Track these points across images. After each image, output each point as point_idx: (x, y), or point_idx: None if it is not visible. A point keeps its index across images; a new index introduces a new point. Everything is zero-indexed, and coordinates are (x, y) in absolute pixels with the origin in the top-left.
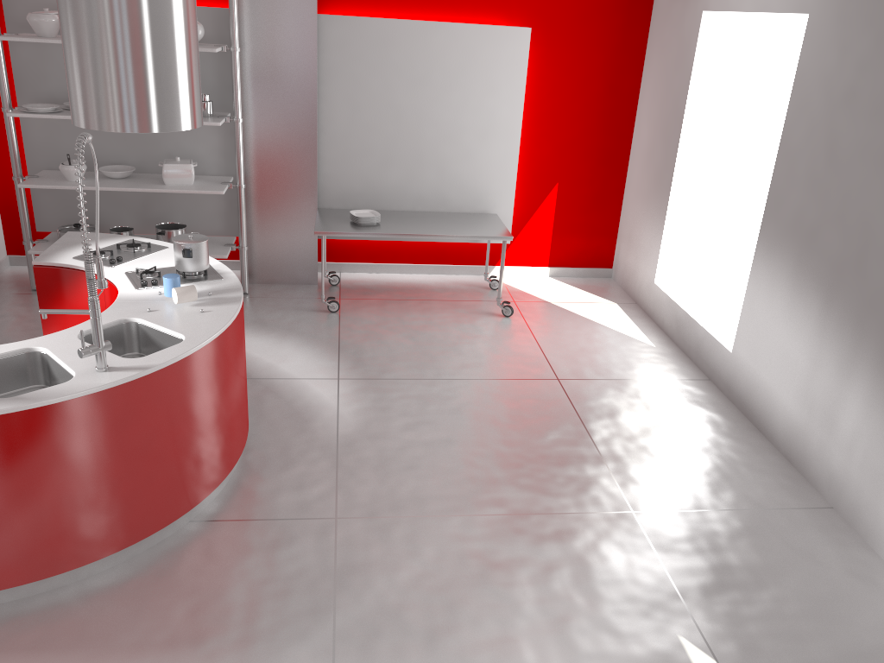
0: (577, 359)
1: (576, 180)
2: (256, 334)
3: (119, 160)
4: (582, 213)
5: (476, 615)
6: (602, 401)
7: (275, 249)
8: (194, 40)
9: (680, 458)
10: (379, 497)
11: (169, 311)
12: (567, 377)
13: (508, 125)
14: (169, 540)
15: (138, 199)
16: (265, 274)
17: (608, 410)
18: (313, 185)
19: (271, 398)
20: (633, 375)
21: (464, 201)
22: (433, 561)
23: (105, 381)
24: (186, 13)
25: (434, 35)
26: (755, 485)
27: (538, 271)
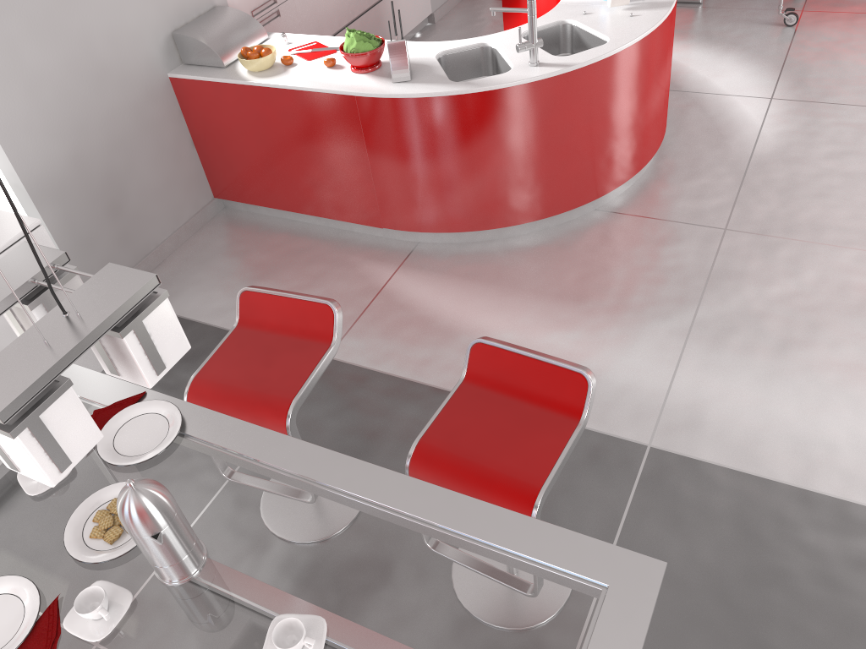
0: None
1: None
2: (698, 47)
3: None
4: None
5: (838, 339)
6: None
7: None
8: None
9: None
10: (775, 218)
11: (602, 14)
12: None
13: None
14: (575, 222)
15: None
16: None
17: None
18: None
19: (695, 112)
20: None
21: None
22: (811, 285)
23: (534, 74)
24: None
25: None
26: None
27: None
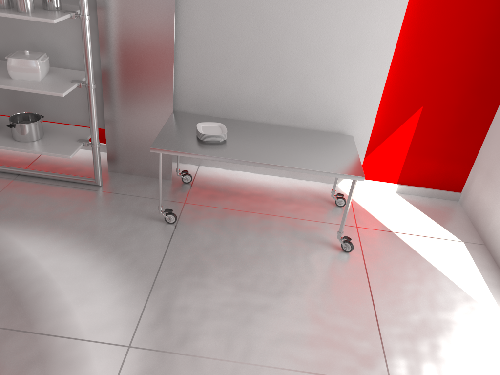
0: (416, 342)
1: (442, 106)
2: (78, 250)
3: None
4: (441, 139)
5: None
6: None
7: (133, 144)
8: None
9: None
10: None
11: None
12: None
13: (381, 45)
14: None
15: None
16: (123, 165)
17: None
18: (169, 88)
19: None
20: None
21: (321, 119)
22: None
23: None
24: None
25: None
26: None
27: (386, 186)
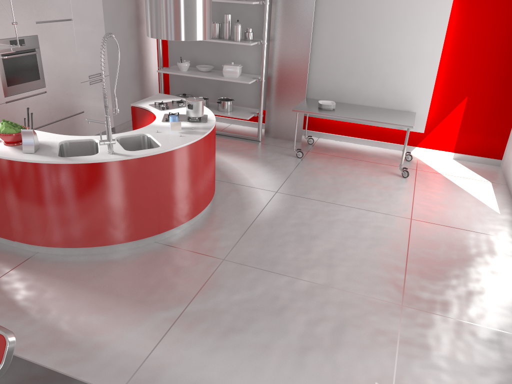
0: (433, 210)
1: (481, 96)
2: (250, 162)
3: (209, 62)
4: (483, 119)
5: (261, 329)
6: (432, 238)
7: (280, 118)
8: None
9: (463, 284)
10: (253, 255)
11: (166, 133)
12: (418, 219)
13: (431, 55)
14: (140, 248)
15: (216, 84)
16: (273, 132)
17: (432, 244)
18: (304, 84)
19: (234, 194)
20: (467, 227)
21: (395, 102)
22: (258, 295)
23: (107, 158)
24: None
25: None
26: (509, 315)
27: (445, 154)
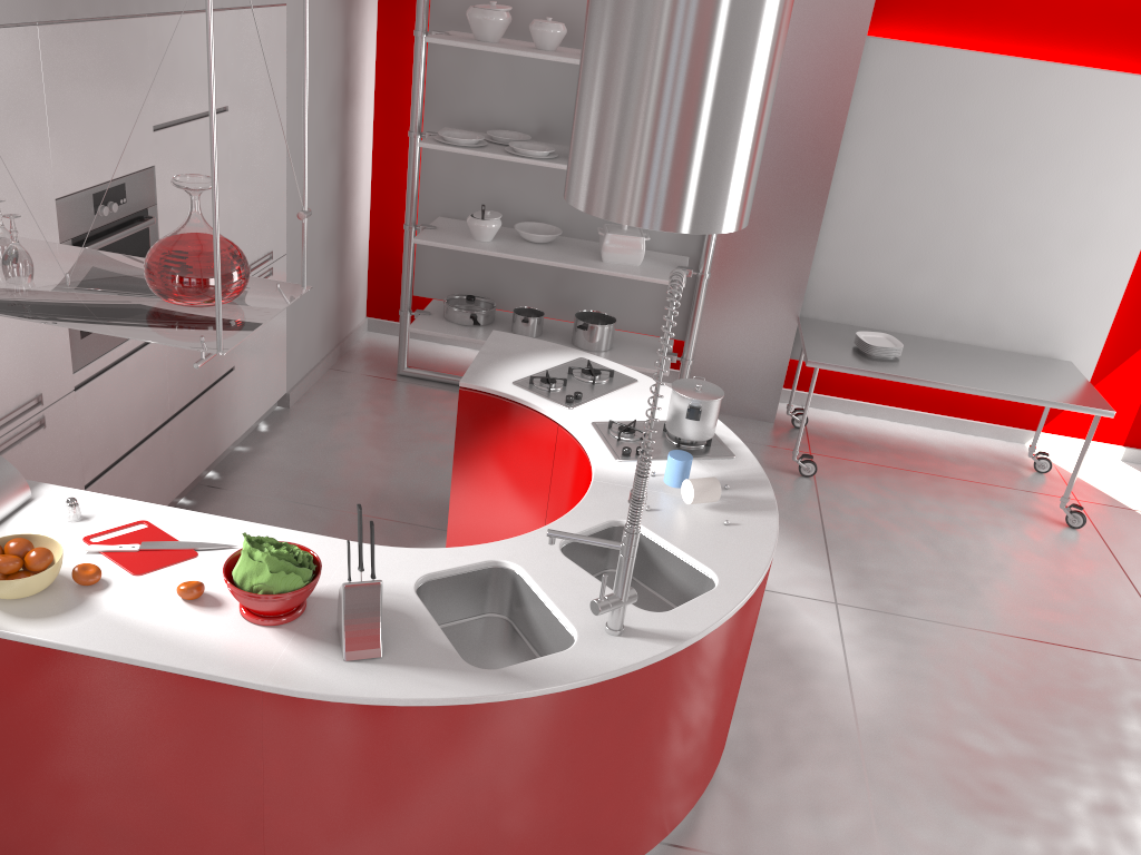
0: None
1: None
2: None
3: (538, 214)
4: None
5: None
6: None
7: (725, 365)
8: (774, 94)
9: None
10: None
11: (677, 514)
12: None
13: (1124, 231)
14: None
15: (552, 271)
16: None
17: None
18: (801, 283)
19: None
20: None
21: (1022, 335)
22: None
23: (626, 658)
24: (777, 53)
25: (1039, 83)
26: None
27: (1105, 450)
